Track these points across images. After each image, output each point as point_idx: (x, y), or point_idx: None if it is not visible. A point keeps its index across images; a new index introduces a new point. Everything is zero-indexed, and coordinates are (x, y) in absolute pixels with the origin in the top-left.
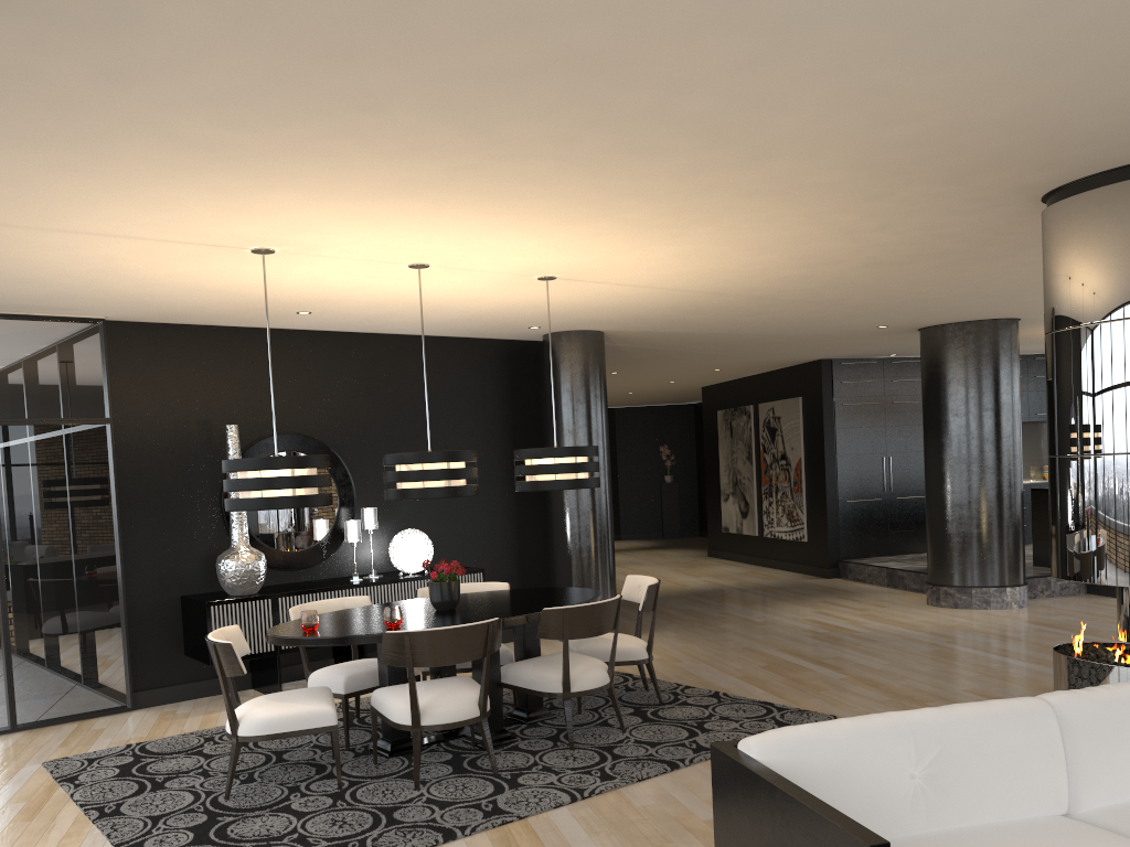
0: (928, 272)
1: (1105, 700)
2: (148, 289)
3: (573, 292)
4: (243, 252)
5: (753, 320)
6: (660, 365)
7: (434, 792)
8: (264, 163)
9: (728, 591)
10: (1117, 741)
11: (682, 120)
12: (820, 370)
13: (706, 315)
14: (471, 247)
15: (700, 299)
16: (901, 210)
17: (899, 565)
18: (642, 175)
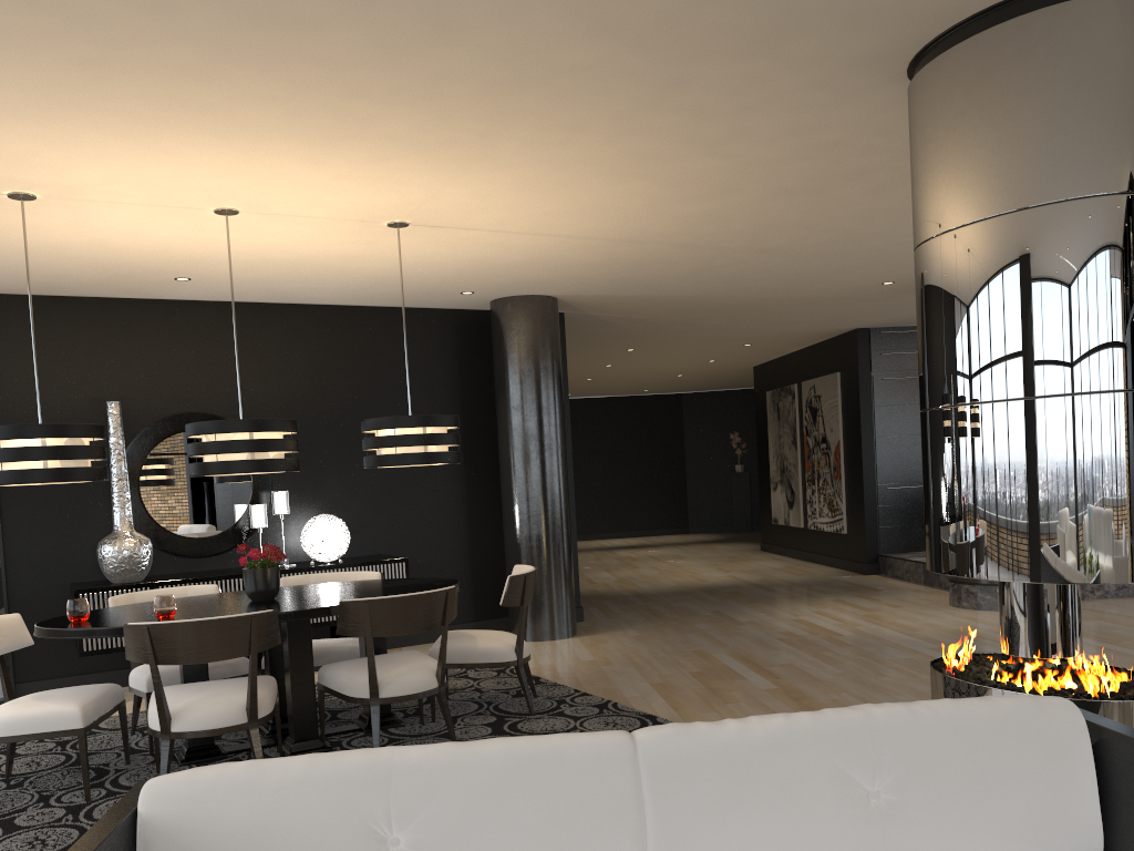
0: (869, 203)
1: (724, 740)
2: None
3: (455, 244)
4: (3, 198)
5: (717, 277)
6: (673, 340)
7: None
8: None
9: (743, 588)
10: (729, 802)
11: None
12: (856, 340)
13: (653, 272)
14: (255, 183)
15: (619, 249)
16: (732, 105)
17: None
18: (329, 63)
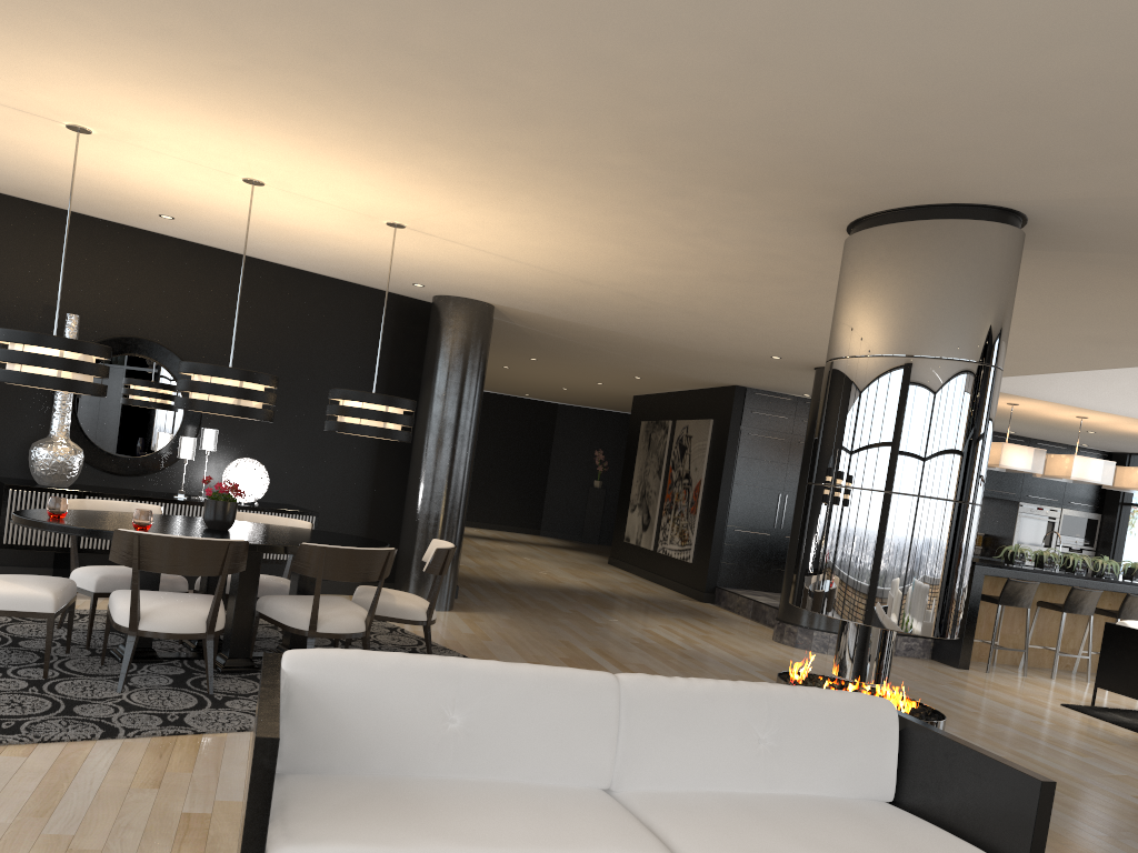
0: (785, 299)
1: (676, 689)
2: None
3: (434, 249)
4: (59, 126)
5: (639, 322)
6: (576, 359)
7: (133, 697)
8: (18, 18)
9: (596, 594)
10: (674, 729)
11: (425, 55)
12: (733, 395)
13: (588, 307)
14: (296, 170)
15: (570, 284)
16: (712, 215)
17: (768, 600)
18: (423, 116)
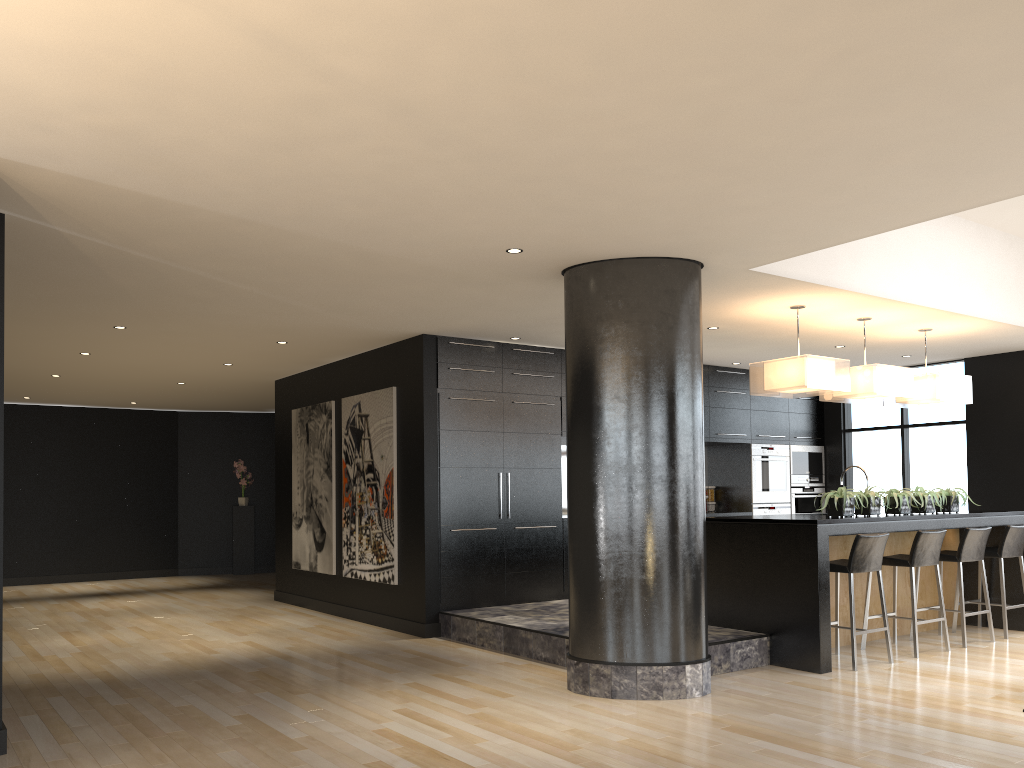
0: None
1: None
2: None
3: None
4: None
5: (292, 174)
6: (186, 317)
7: None
8: None
9: (274, 664)
10: None
11: None
12: (421, 348)
13: (184, 126)
14: None
15: (122, 8)
16: None
17: (521, 620)
18: None
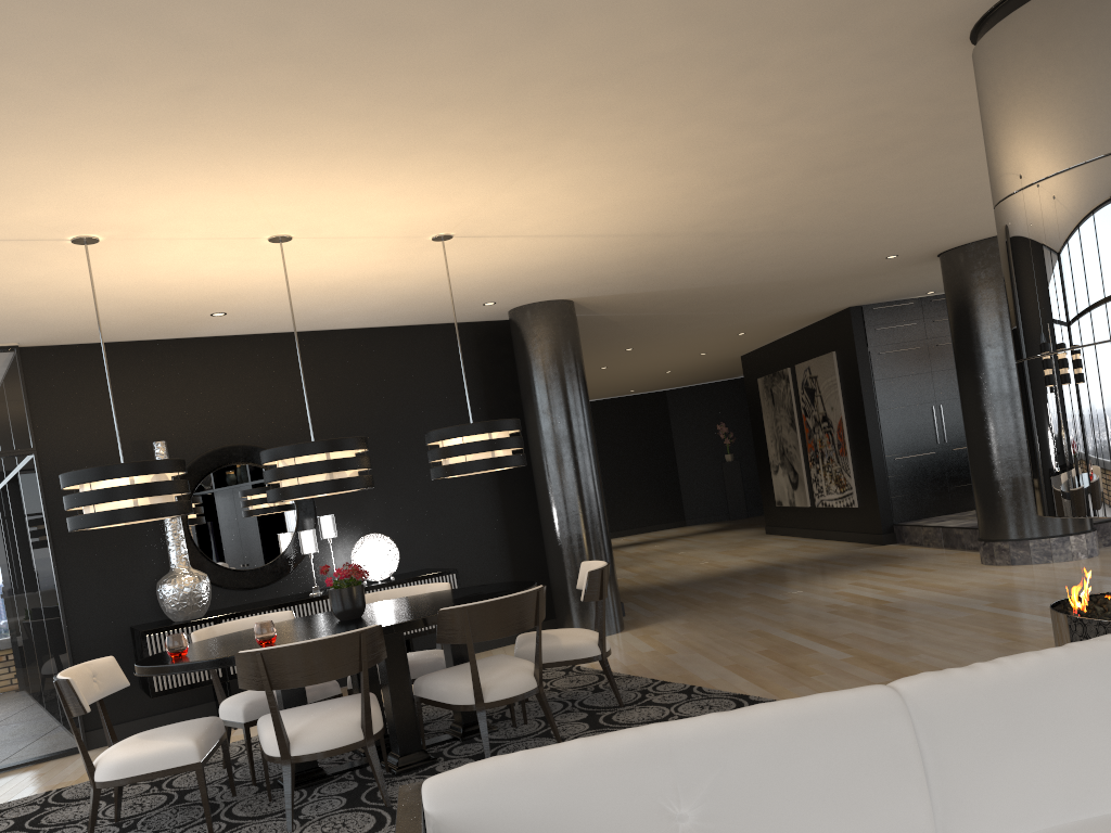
0: (896, 174)
1: (989, 683)
2: (20, 304)
3: (491, 253)
4: (66, 244)
5: (731, 265)
6: (672, 335)
7: None
8: None
9: (768, 569)
10: (1007, 743)
11: None
12: (850, 319)
13: (672, 266)
14: (315, 206)
15: (646, 245)
16: (795, 83)
17: (957, 522)
18: (421, 72)
